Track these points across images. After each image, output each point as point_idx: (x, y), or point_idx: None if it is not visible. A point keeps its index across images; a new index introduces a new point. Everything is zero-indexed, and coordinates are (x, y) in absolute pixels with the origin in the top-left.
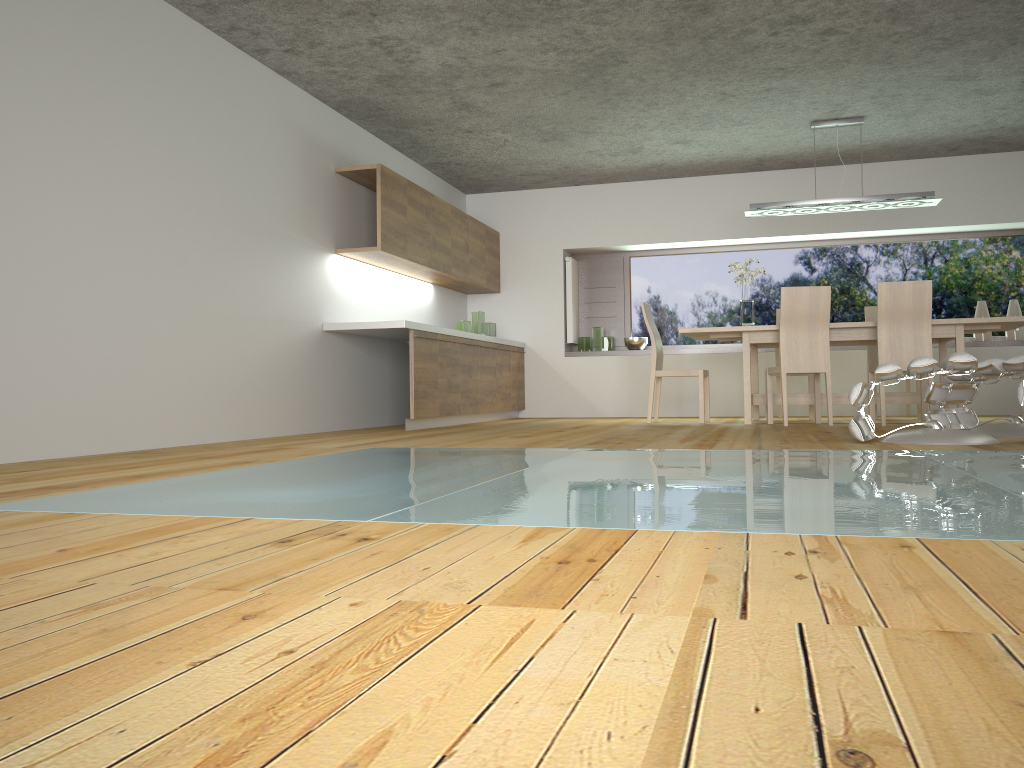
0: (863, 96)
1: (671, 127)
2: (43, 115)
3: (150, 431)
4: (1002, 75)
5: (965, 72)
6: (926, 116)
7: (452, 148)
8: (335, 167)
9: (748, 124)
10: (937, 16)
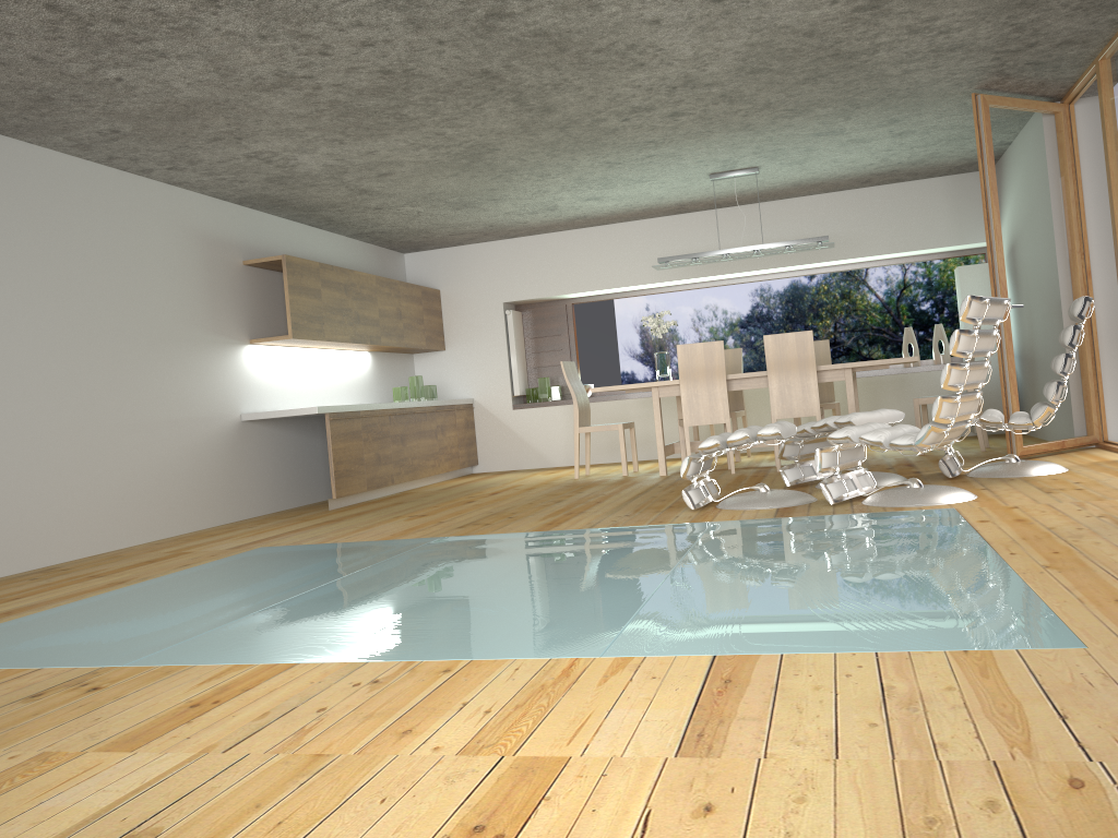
0: (745, 153)
1: (575, 189)
2: None
3: (58, 547)
4: (866, 128)
5: (829, 129)
6: (818, 161)
7: (369, 221)
8: (243, 260)
9: (649, 181)
10: (769, 96)
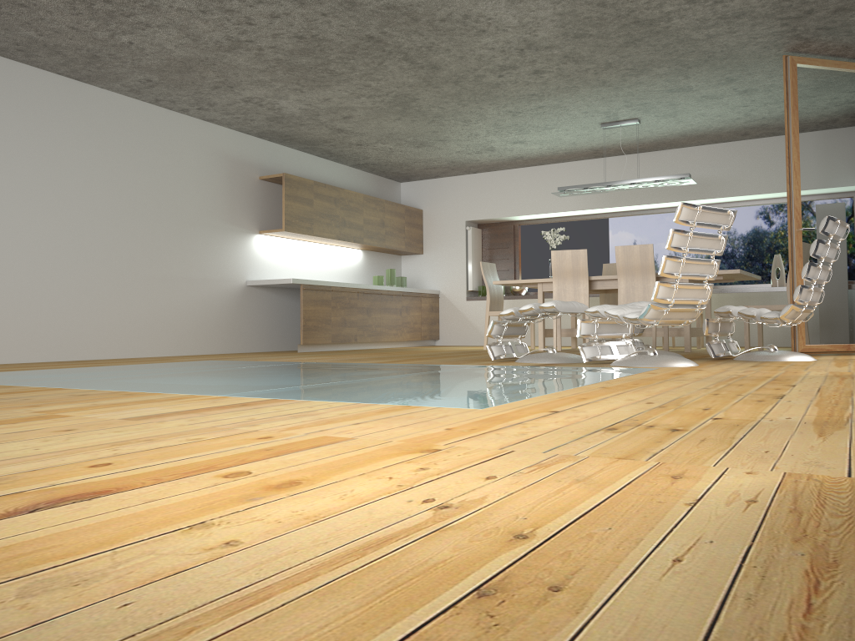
0: (618, 106)
1: (498, 133)
2: (17, 170)
3: (95, 349)
4: (710, 86)
5: (677, 86)
6: (688, 115)
7: (359, 155)
8: (259, 176)
9: (554, 128)
10: (605, 57)
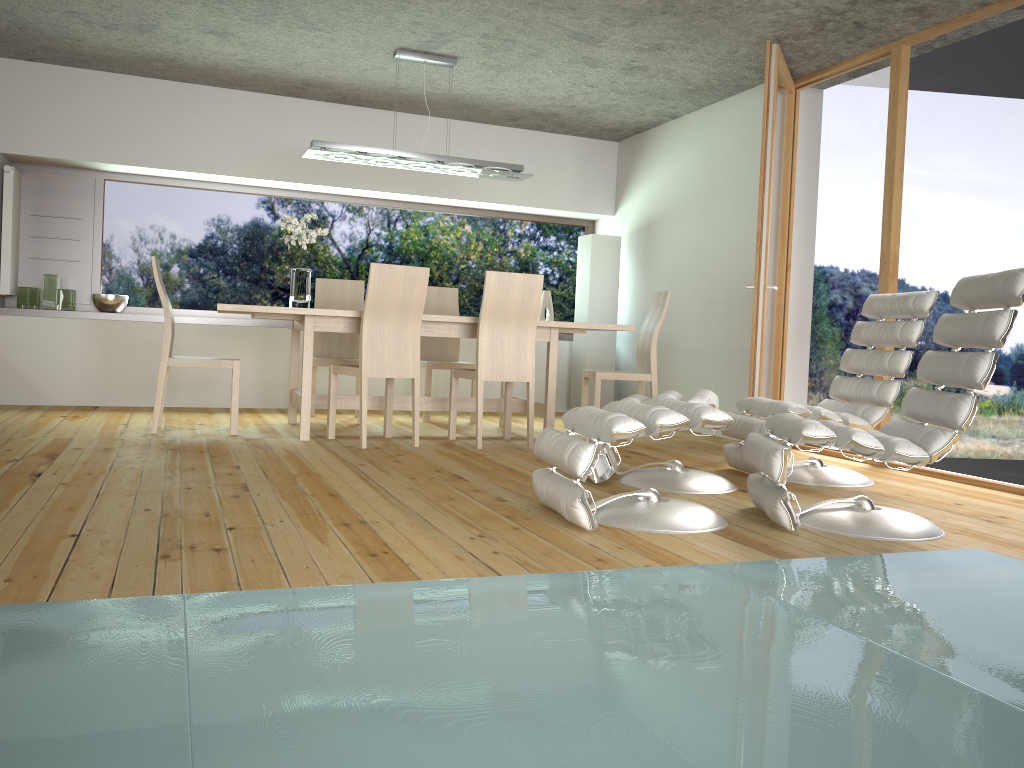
0: (476, 31)
1: (216, 6)
2: None
3: None
4: (623, 47)
5: (595, 33)
6: (518, 75)
7: None
8: None
9: (321, 31)
10: None
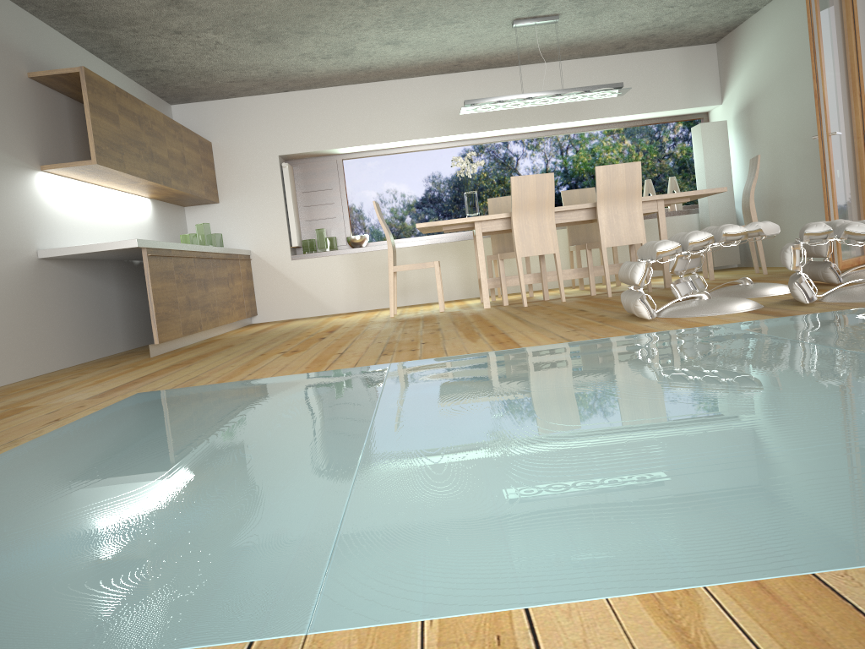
0: None
1: (386, 26)
2: None
3: None
4: None
5: None
6: (609, 14)
7: (158, 52)
8: (28, 72)
9: (457, 23)
10: None
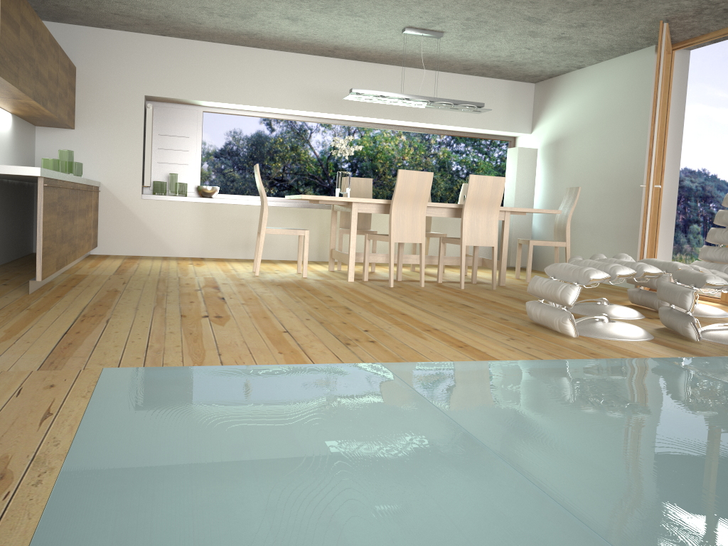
0: (462, 16)
1: (297, 3)
2: None
3: None
4: (559, 25)
5: (542, 17)
6: (481, 42)
7: None
8: None
9: (360, 17)
10: None
